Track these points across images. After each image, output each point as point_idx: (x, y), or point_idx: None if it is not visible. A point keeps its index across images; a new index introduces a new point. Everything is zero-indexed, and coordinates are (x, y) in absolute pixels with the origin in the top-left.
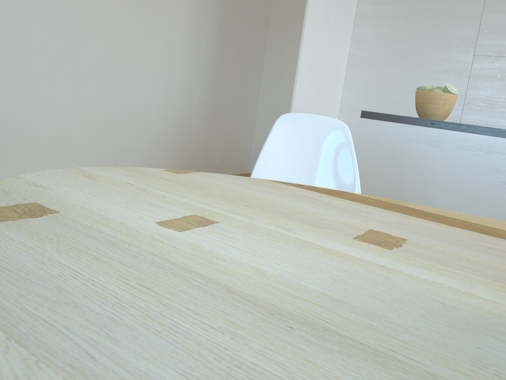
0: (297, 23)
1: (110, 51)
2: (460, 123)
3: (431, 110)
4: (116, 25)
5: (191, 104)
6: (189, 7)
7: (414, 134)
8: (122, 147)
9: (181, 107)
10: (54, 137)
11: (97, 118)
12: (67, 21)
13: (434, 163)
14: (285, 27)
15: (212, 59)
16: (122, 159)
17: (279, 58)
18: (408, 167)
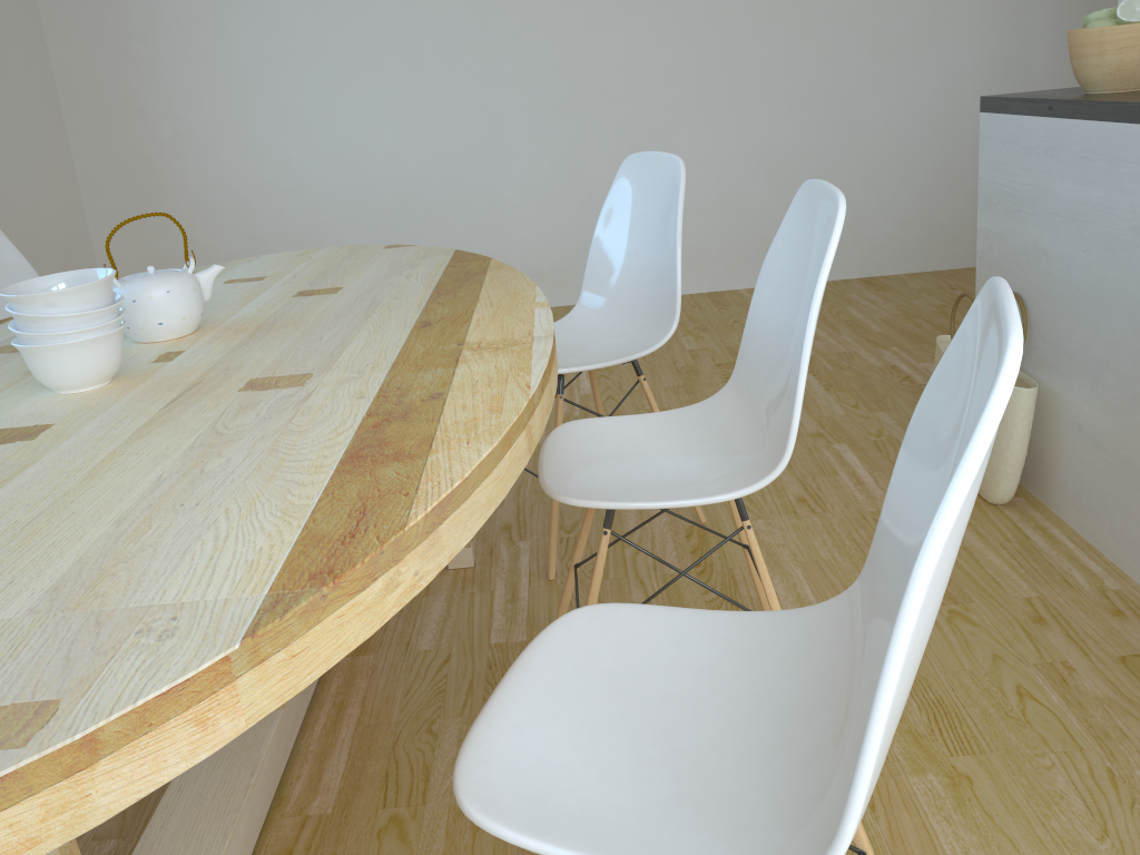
0: None
1: (800, 40)
2: (1080, 101)
3: (1080, 72)
4: None
5: None
6: None
7: (1032, 136)
8: (849, 208)
9: None
10: (714, 203)
11: (789, 163)
12: (711, 14)
13: (1055, 196)
14: None
15: None
16: (852, 229)
17: None
18: (1030, 210)
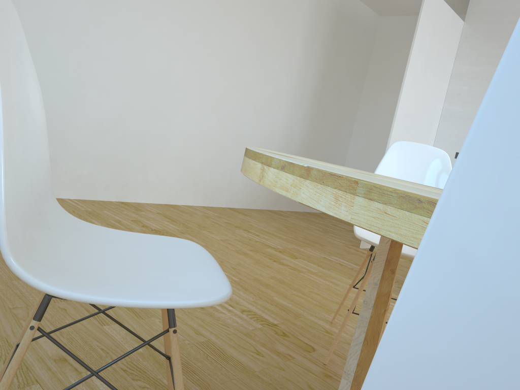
0: (393, 78)
1: (231, 90)
2: None
3: None
4: (239, 68)
5: (290, 142)
6: (298, 57)
7: None
8: (229, 173)
9: (281, 143)
10: (179, 157)
11: (213, 145)
12: (203, 62)
13: None
14: (381, 81)
15: (312, 104)
16: (228, 183)
17: (373, 108)
18: None
